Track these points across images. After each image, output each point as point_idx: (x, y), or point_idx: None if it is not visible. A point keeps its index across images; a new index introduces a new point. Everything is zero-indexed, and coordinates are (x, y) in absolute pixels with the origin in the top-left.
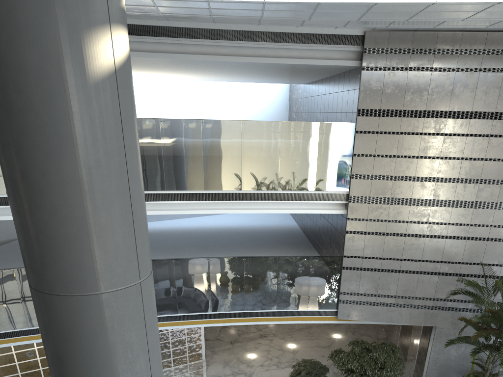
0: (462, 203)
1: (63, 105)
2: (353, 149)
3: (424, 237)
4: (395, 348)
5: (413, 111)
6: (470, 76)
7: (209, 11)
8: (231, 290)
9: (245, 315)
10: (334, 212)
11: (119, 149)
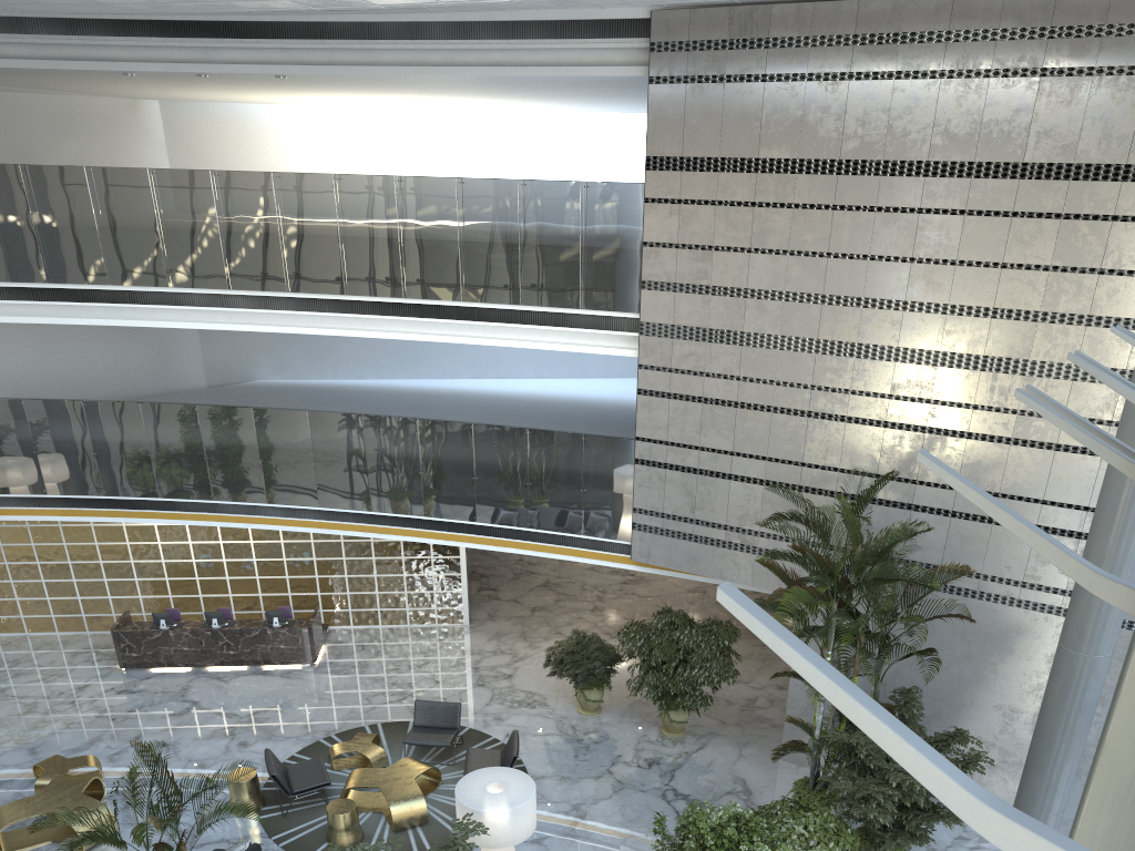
0: (833, 347)
1: None
2: (642, 233)
3: (769, 411)
4: (725, 630)
5: (737, 161)
6: (832, 89)
7: (294, 2)
8: (453, 482)
9: (480, 531)
10: (623, 354)
11: None
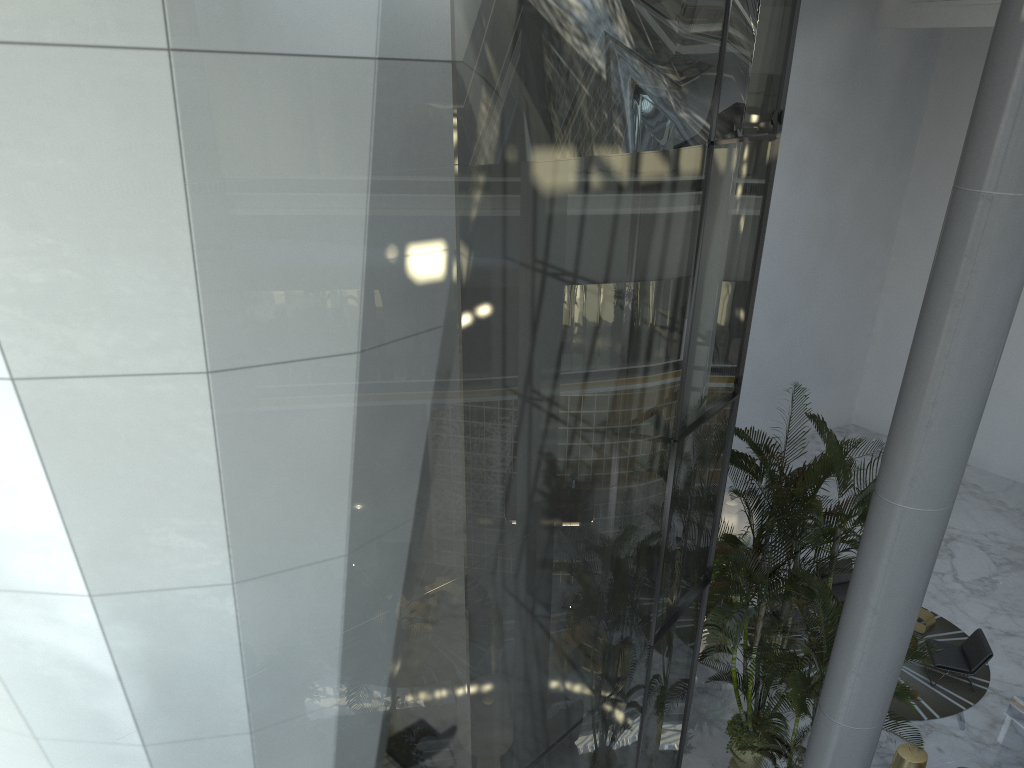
0: None
1: (1000, 39)
2: None
3: None
4: None
5: None
6: None
7: None
8: None
9: None
10: None
11: (1022, 73)
